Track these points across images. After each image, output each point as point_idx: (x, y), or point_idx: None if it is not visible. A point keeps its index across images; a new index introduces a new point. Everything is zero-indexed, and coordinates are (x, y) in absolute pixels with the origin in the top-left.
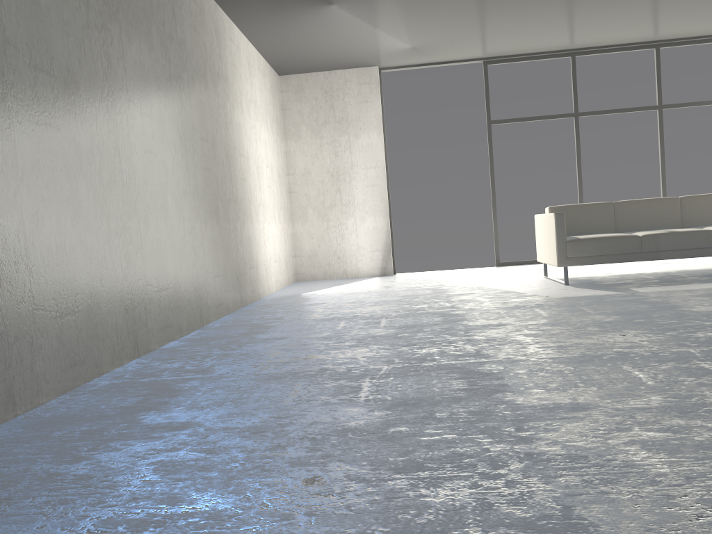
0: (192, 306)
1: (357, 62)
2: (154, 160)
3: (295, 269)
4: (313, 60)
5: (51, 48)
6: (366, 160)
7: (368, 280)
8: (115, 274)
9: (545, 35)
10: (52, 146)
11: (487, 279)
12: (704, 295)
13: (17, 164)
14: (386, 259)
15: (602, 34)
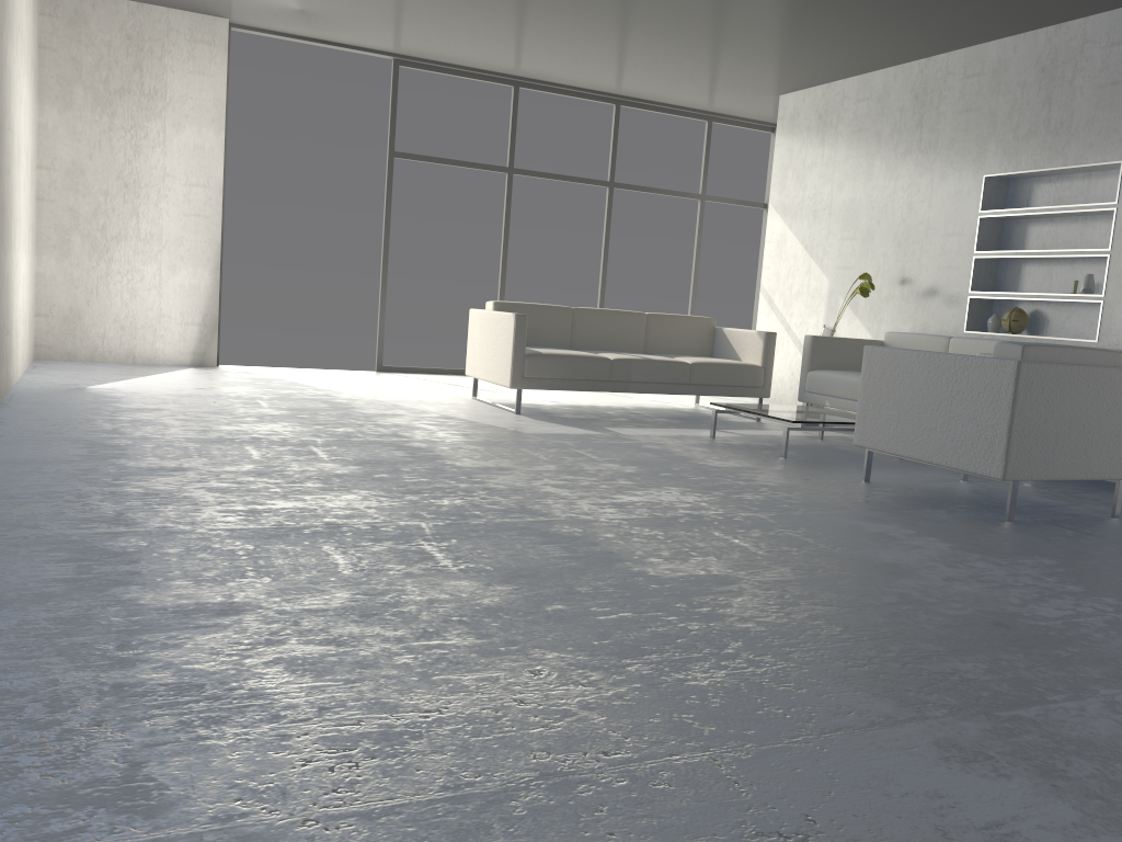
0: None
1: (199, 4)
2: None
3: (36, 337)
4: None
5: None
6: (190, 172)
7: (184, 373)
8: None
9: (495, 50)
10: None
11: (392, 393)
12: (700, 445)
13: None
14: (208, 341)
15: (564, 69)
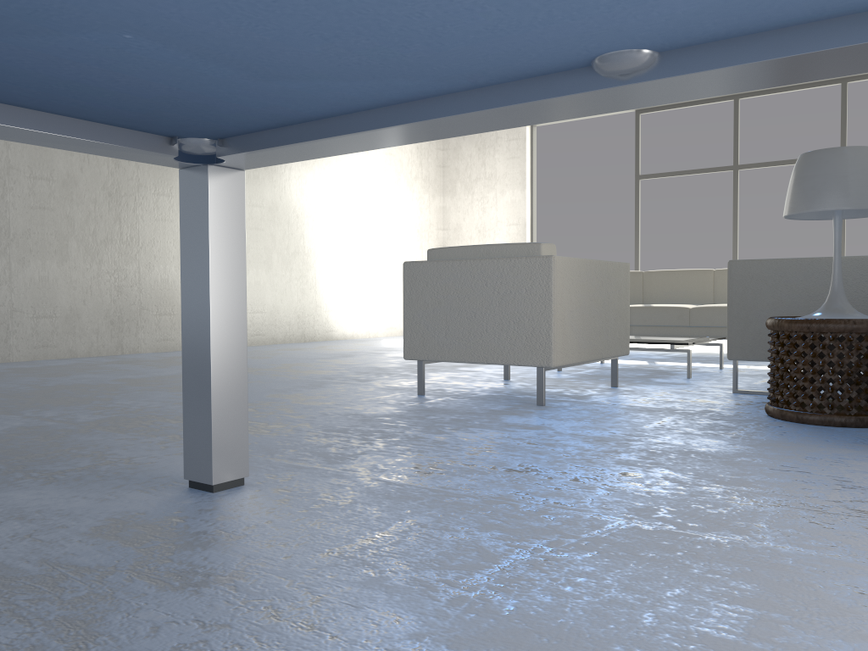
0: None
1: None
2: (167, 225)
3: None
4: None
5: (52, 164)
6: (509, 217)
7: None
8: (101, 298)
9: None
10: (44, 221)
11: None
12: None
13: (9, 232)
14: None
15: None
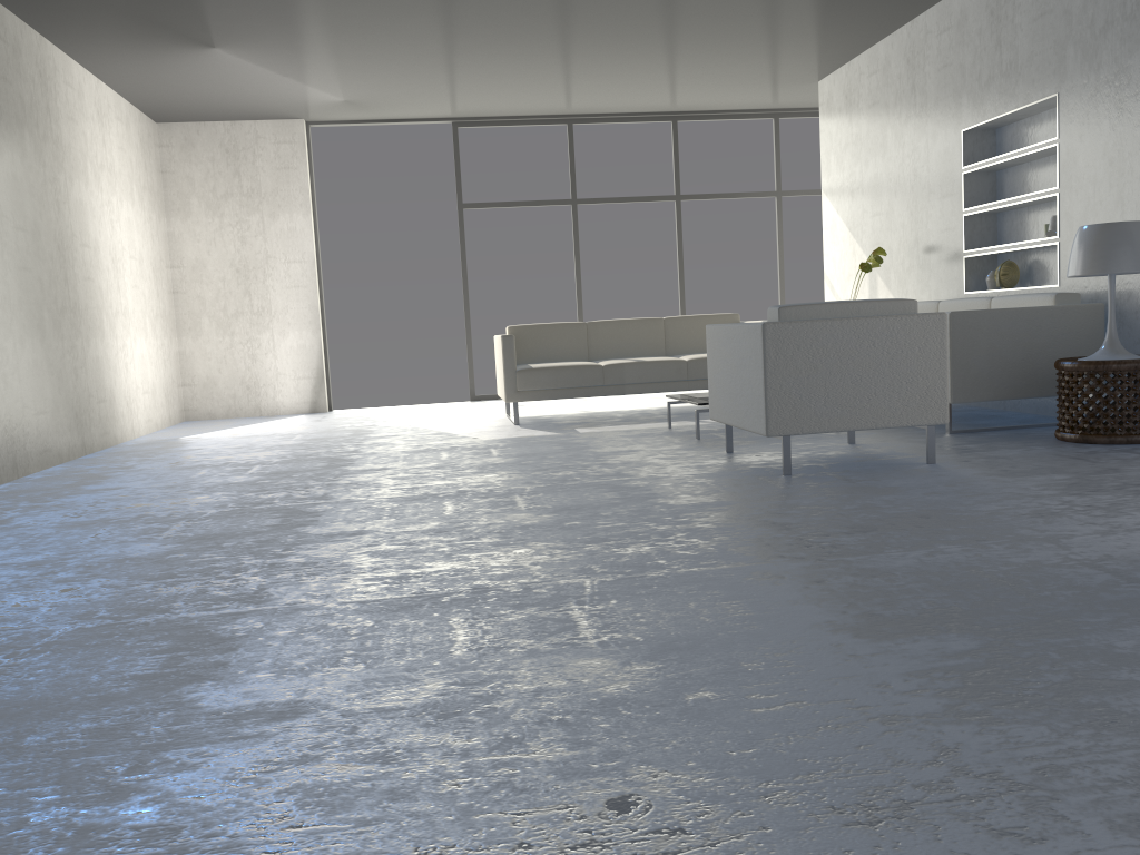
0: (1, 451)
1: (272, 113)
2: None
3: (184, 403)
4: (205, 107)
5: None
6: (287, 251)
7: (287, 419)
8: None
9: (524, 98)
10: None
11: (437, 418)
12: (636, 435)
13: None
14: (318, 390)
15: (599, 101)
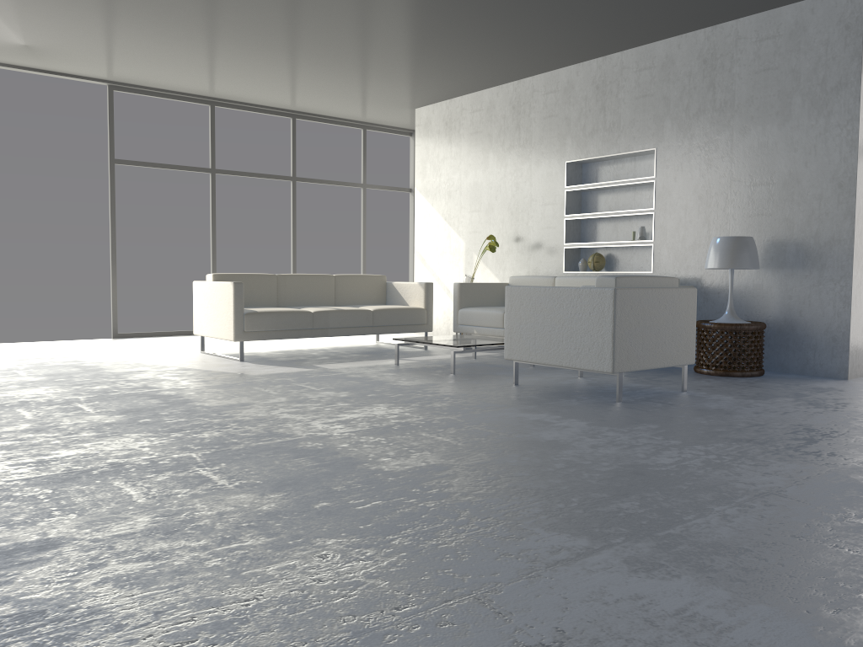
0: None
1: None
2: None
3: None
4: None
5: None
6: None
7: None
8: None
9: (194, 77)
10: None
11: (132, 354)
12: (390, 371)
13: None
14: None
15: (250, 91)
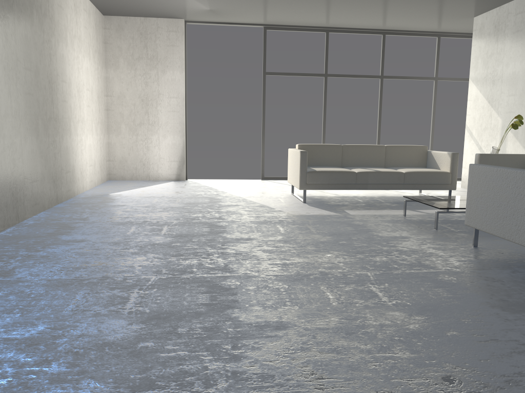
0: (9, 207)
1: (167, 14)
2: None
3: (109, 170)
4: (132, 7)
5: None
6: (170, 91)
7: (165, 184)
8: None
9: (308, 15)
10: None
11: (252, 192)
12: (390, 221)
13: None
14: (181, 168)
15: (348, 20)
